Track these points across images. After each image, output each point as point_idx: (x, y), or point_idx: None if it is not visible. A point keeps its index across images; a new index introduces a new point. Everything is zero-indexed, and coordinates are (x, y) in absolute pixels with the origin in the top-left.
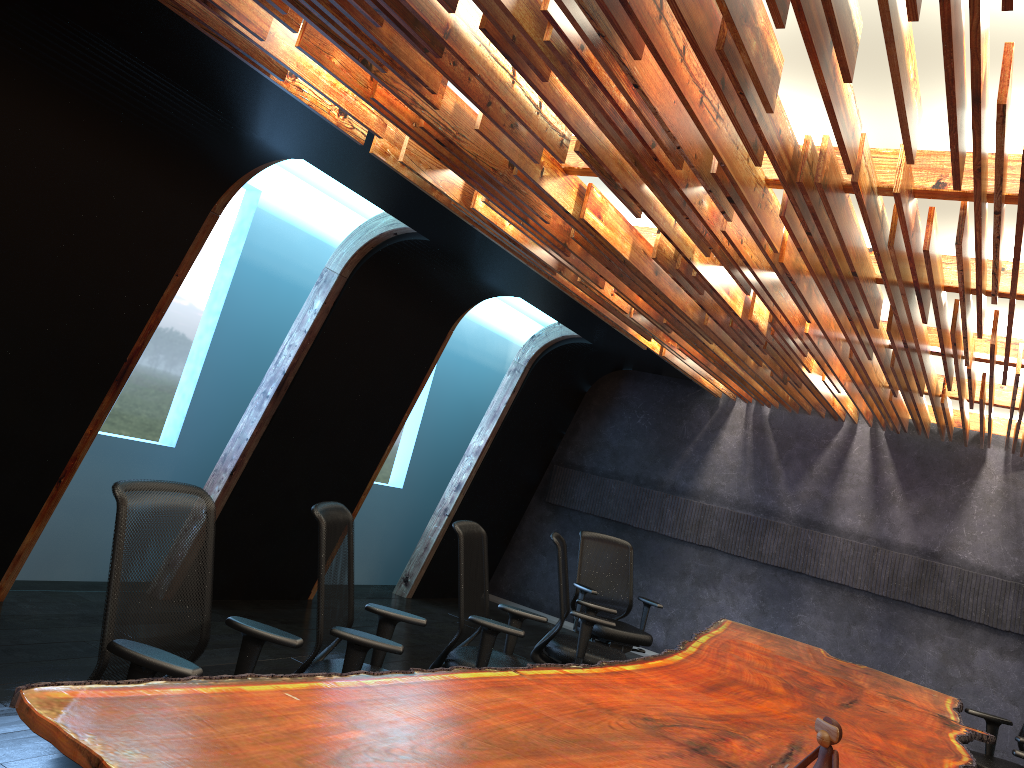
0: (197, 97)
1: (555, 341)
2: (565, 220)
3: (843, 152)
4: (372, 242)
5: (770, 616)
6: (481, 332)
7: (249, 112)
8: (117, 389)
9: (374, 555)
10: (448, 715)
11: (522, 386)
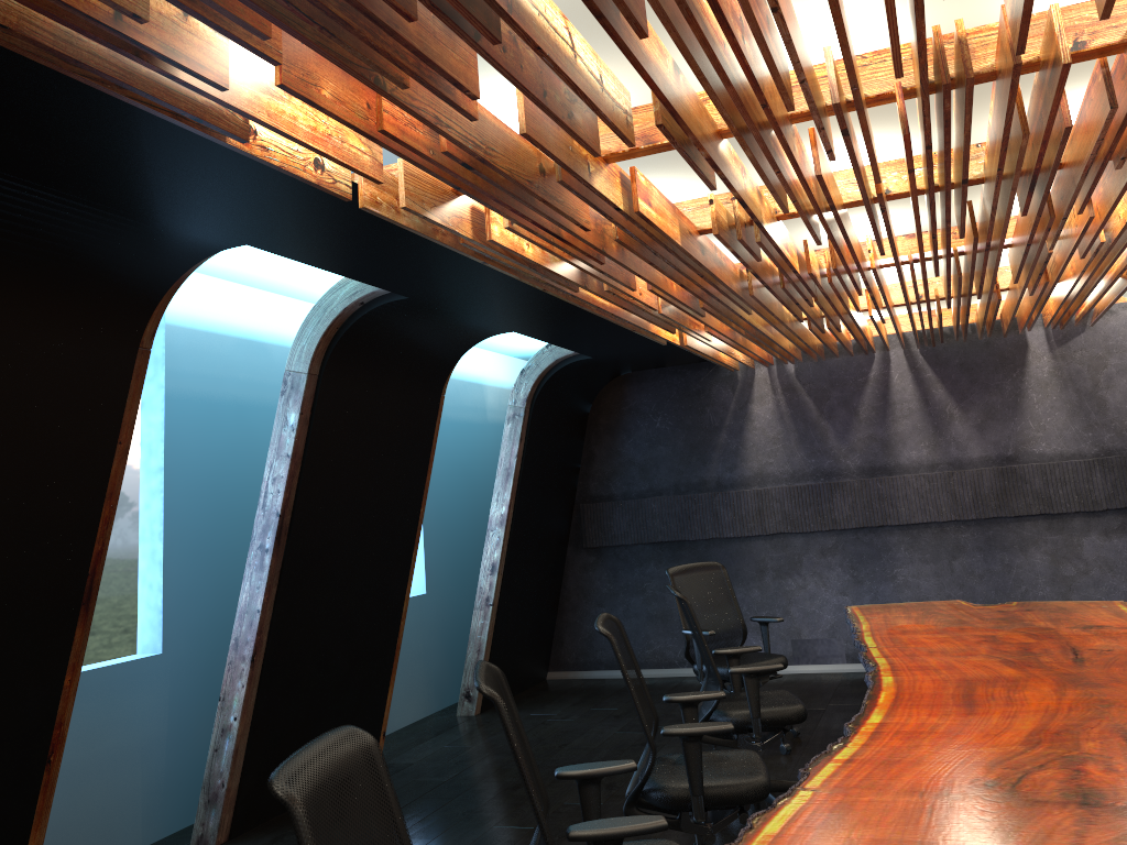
0: (95, 203)
1: (549, 368)
2: (611, 220)
3: (1024, 27)
4: (336, 322)
5: (866, 582)
6: (452, 385)
7: (173, 203)
8: (87, 614)
9: (421, 681)
10: None
11: (528, 430)
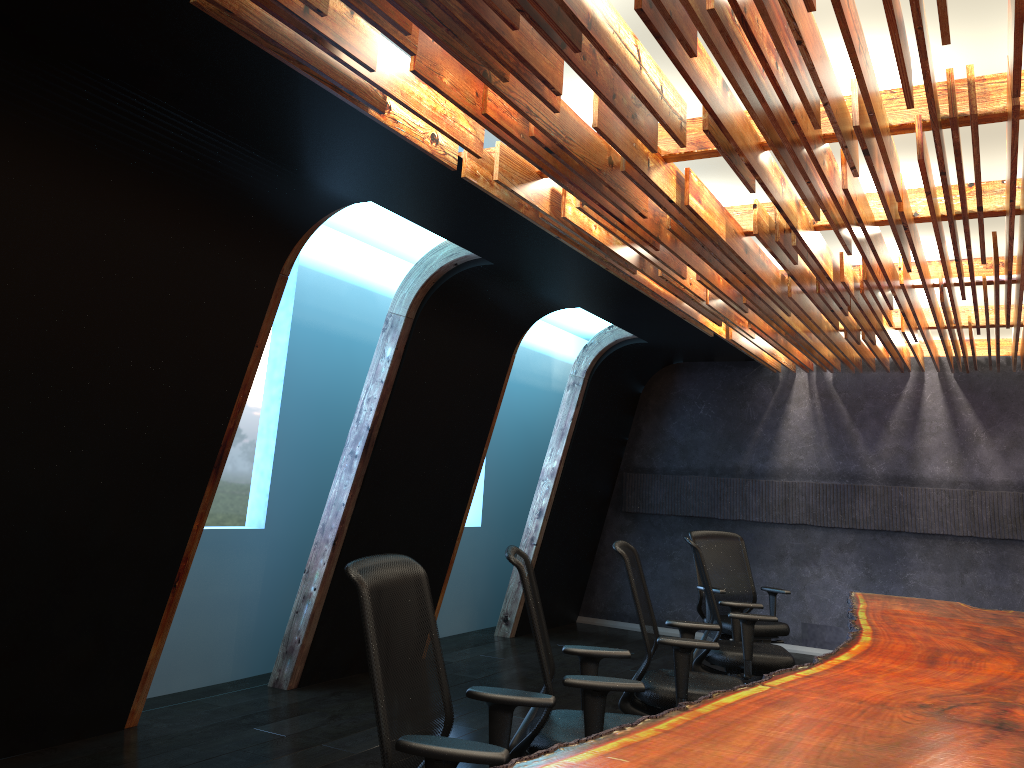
0: (264, 154)
1: (609, 347)
2: (665, 211)
3: (1017, 73)
4: (433, 277)
5: (878, 581)
6: (524, 353)
7: (321, 160)
8: (216, 477)
9: (467, 600)
10: (767, 744)
11: (584, 398)
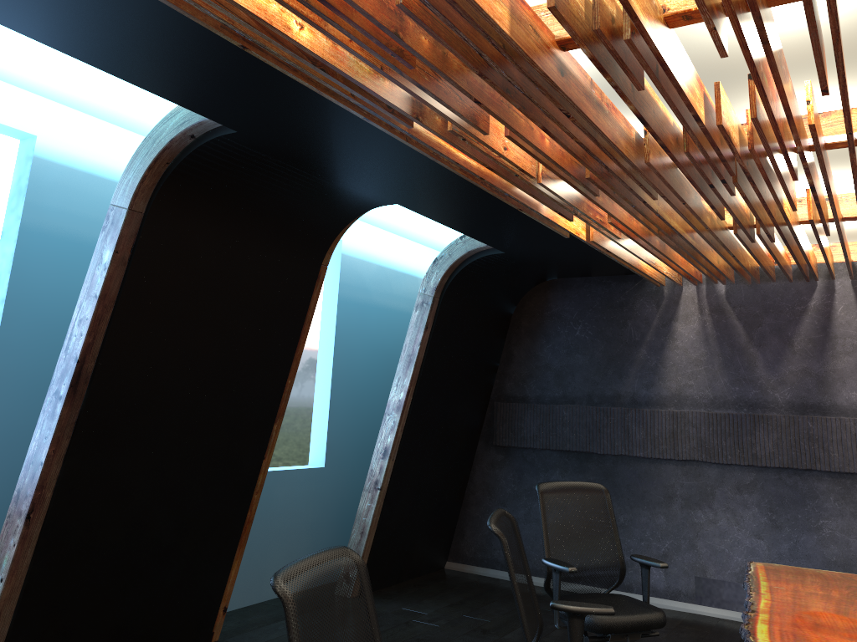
0: None
1: (461, 260)
2: None
3: None
4: (164, 155)
5: (786, 529)
6: (383, 273)
7: None
8: None
9: (305, 553)
10: None
11: (435, 320)
